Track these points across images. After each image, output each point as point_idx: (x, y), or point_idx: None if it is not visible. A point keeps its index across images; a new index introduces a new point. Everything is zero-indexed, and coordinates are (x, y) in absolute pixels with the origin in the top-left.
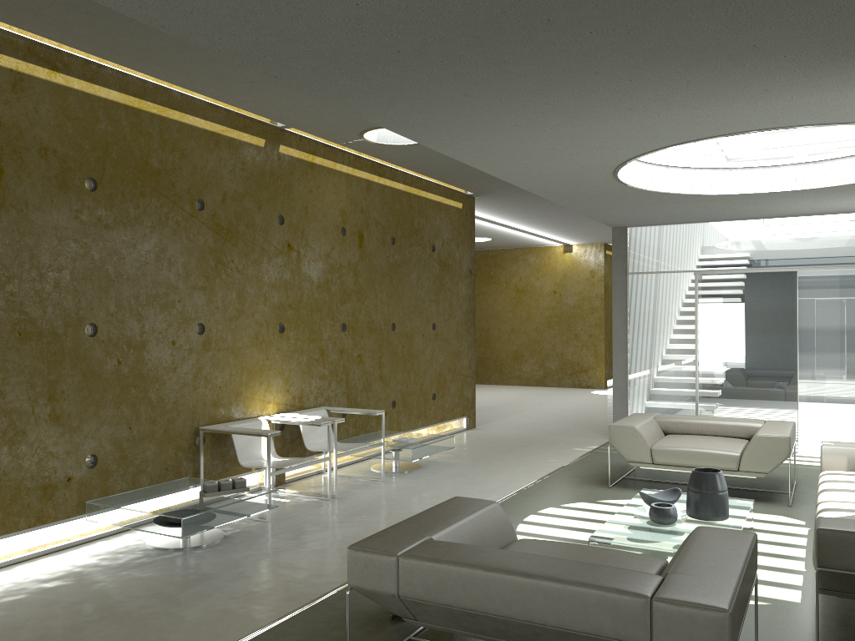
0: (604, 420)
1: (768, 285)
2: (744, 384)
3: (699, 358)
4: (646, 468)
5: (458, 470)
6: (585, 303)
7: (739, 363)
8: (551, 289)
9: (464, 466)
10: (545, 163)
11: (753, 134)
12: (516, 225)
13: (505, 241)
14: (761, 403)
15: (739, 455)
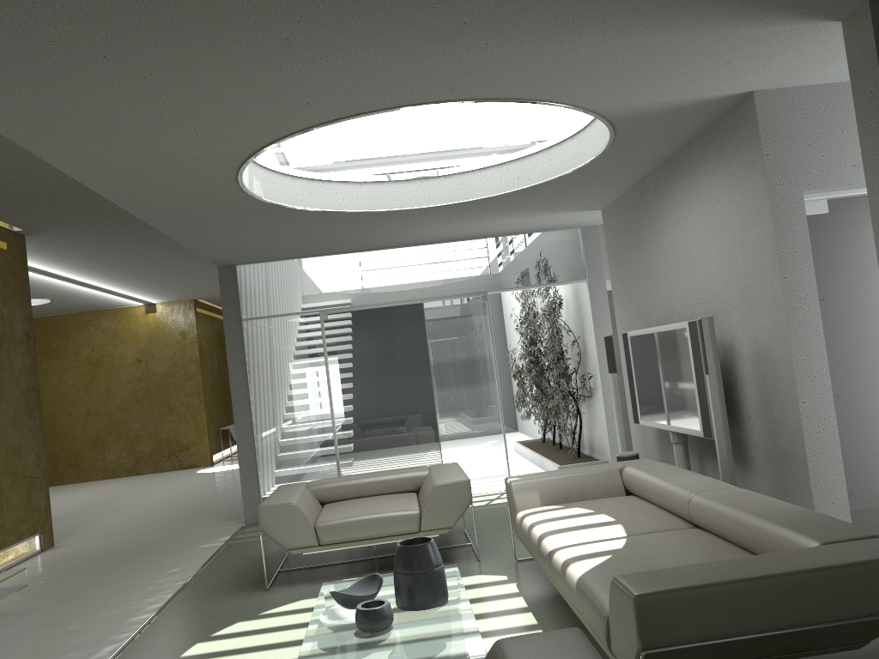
0: (225, 501)
1: (397, 319)
2: (385, 431)
3: (335, 409)
4: (311, 553)
5: (39, 618)
6: (179, 369)
7: (378, 409)
8: (135, 357)
9: (48, 610)
10: (145, 147)
11: (395, 132)
12: (85, 279)
13: (70, 303)
14: (405, 450)
15: (419, 512)
